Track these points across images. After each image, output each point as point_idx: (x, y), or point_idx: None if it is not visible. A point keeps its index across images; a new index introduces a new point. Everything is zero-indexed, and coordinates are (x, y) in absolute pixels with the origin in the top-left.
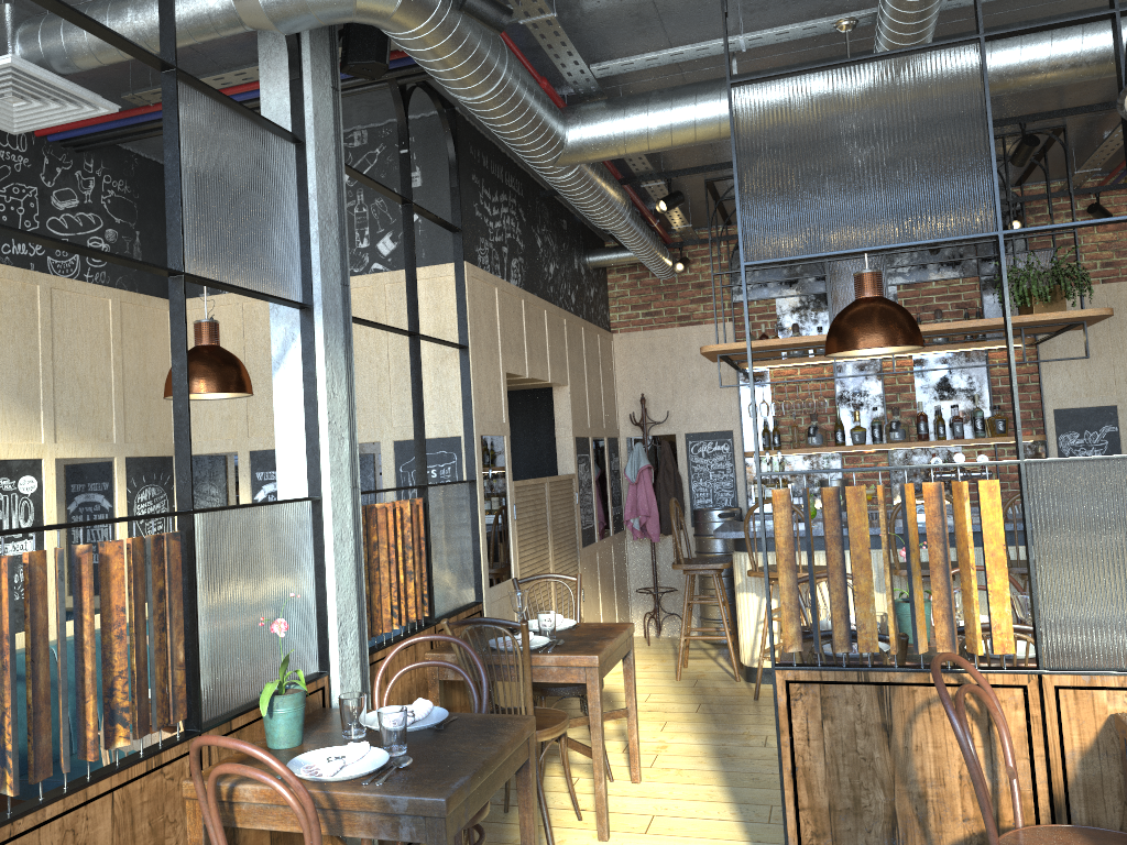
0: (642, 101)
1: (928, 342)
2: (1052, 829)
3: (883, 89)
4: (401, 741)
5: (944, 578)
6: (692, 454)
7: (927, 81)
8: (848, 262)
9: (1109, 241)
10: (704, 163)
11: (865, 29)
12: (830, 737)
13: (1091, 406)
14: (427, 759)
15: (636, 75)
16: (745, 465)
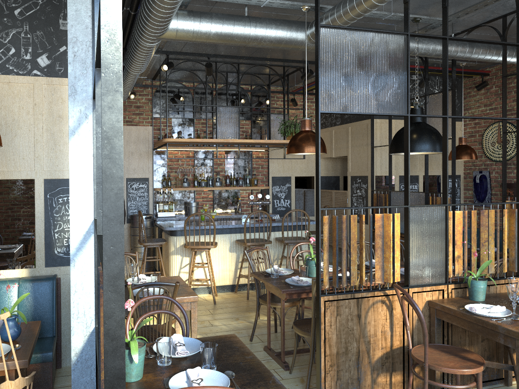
0: (208, 16)
1: (231, 145)
2: (420, 347)
3: (374, 45)
4: (216, 362)
5: (381, 252)
6: (129, 188)
7: (389, 47)
8: (225, 108)
9: (293, 113)
10: (175, 50)
11: (294, 11)
12: (339, 323)
13: (283, 176)
14: (234, 370)
15: (195, 1)
16: (153, 194)
